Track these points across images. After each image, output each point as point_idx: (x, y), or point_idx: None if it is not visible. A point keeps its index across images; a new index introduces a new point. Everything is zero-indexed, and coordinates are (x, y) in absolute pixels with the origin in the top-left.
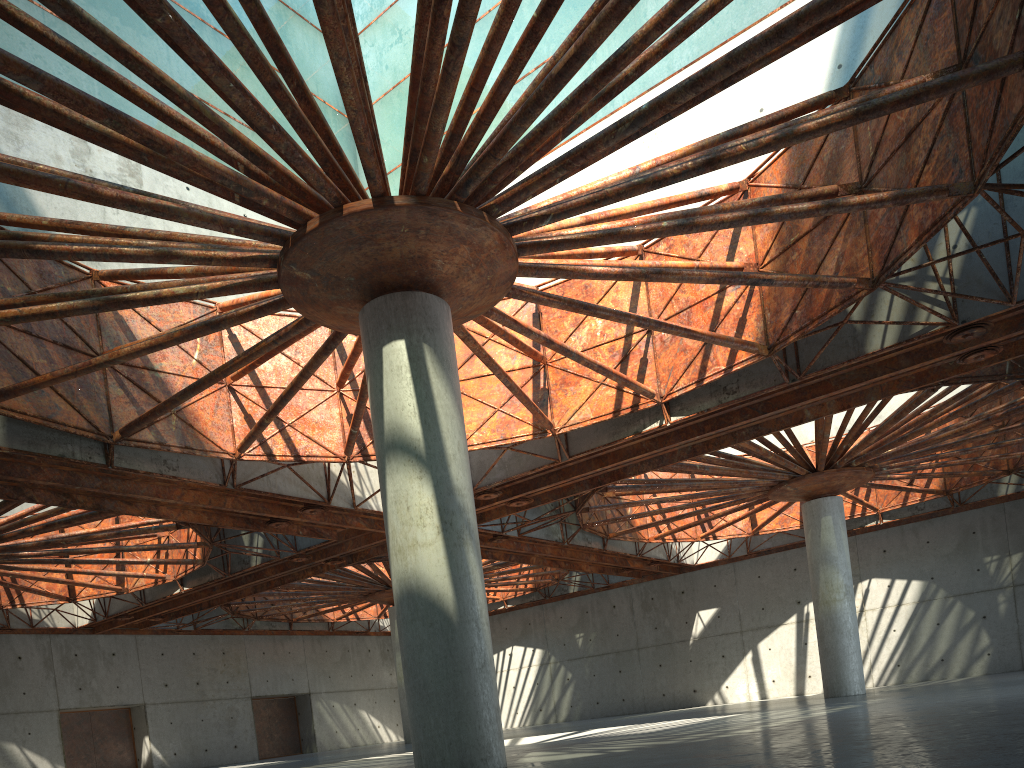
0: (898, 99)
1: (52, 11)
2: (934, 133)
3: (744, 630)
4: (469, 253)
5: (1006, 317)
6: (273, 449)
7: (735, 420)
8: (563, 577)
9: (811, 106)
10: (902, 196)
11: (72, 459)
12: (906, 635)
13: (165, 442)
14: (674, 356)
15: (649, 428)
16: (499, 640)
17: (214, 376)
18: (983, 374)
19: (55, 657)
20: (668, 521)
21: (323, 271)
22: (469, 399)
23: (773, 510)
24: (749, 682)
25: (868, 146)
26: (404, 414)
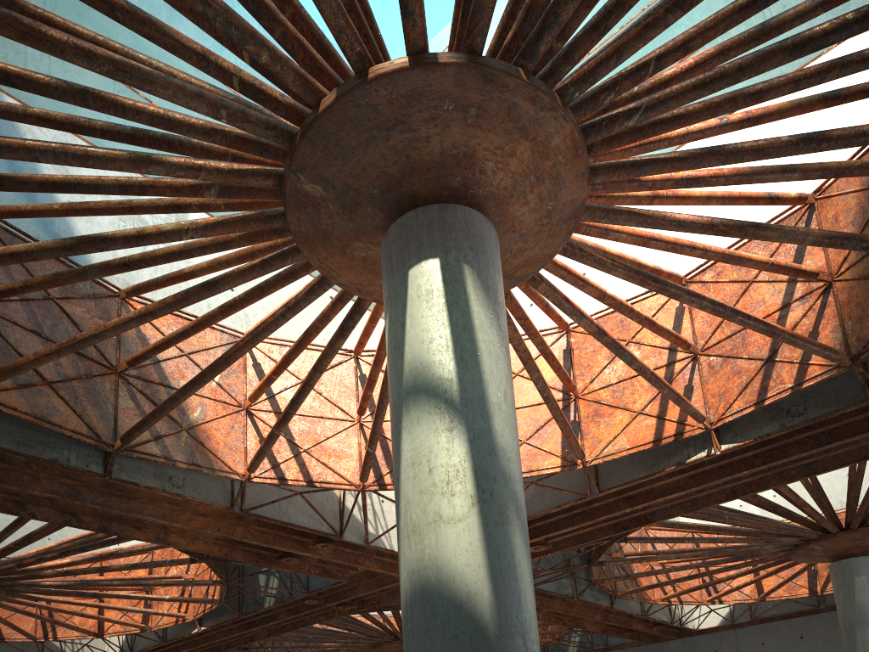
0: None
1: None
2: None
3: None
4: (530, 156)
5: None
6: (285, 473)
7: (792, 452)
8: (564, 636)
9: None
10: None
11: (65, 464)
12: None
13: (171, 457)
14: (726, 380)
15: (694, 458)
16: None
17: (216, 365)
18: None
19: None
20: (680, 580)
21: (339, 180)
22: None
23: (779, 577)
24: None
25: None
26: (432, 348)
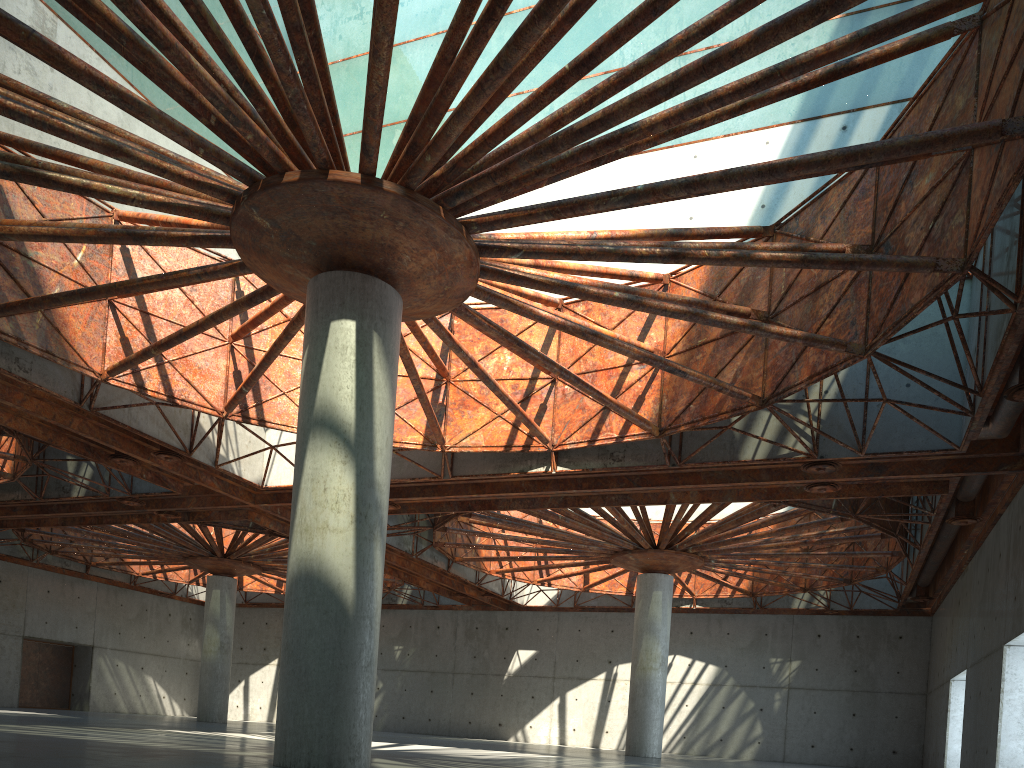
0: (837, 260)
1: None
2: (840, 294)
3: (557, 677)
4: (437, 259)
5: (851, 463)
6: (146, 382)
7: (611, 485)
8: (396, 587)
9: (743, 233)
10: (811, 339)
11: None
12: (696, 712)
13: (24, 339)
14: (572, 411)
15: (535, 471)
16: None
17: (114, 289)
18: (815, 503)
19: None
20: (514, 559)
21: (286, 226)
22: None
23: (605, 572)
24: (552, 726)
25: (781, 284)
26: (340, 395)
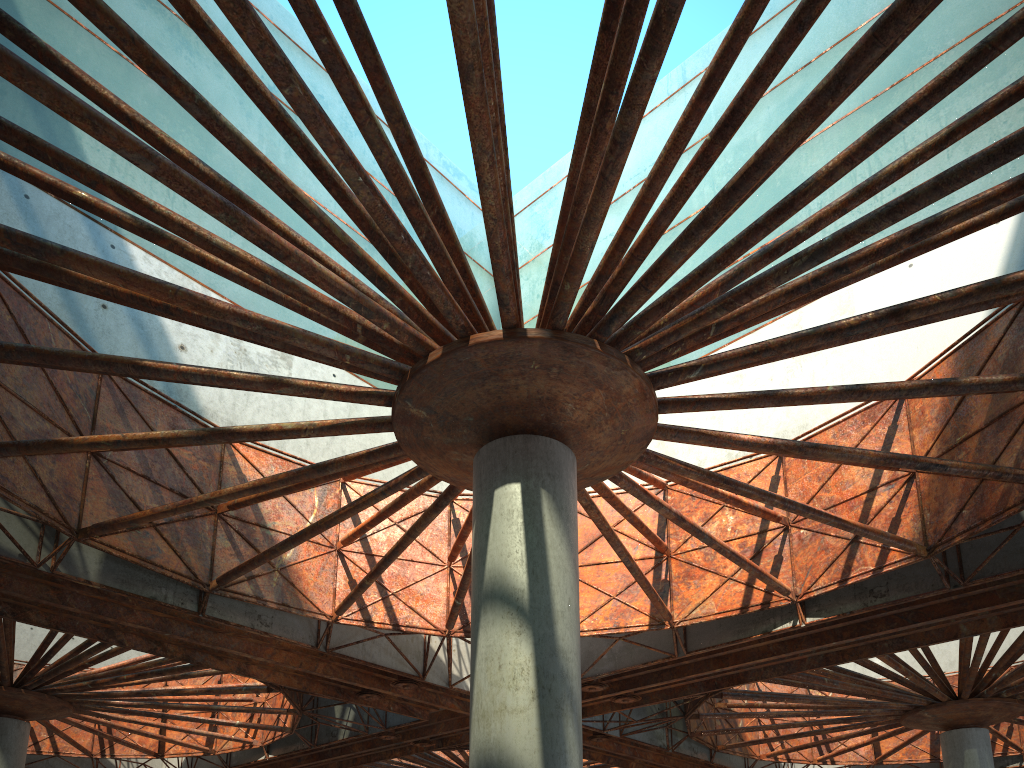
0: None
1: (188, 111)
2: None
3: None
4: (604, 399)
5: None
6: (372, 615)
7: (879, 628)
8: None
9: None
10: None
11: (163, 602)
12: None
13: (262, 596)
14: (813, 554)
15: (780, 628)
16: None
17: (316, 526)
18: None
19: None
20: (784, 738)
21: (440, 408)
22: (583, 585)
23: (899, 739)
24: None
25: None
26: (509, 561)
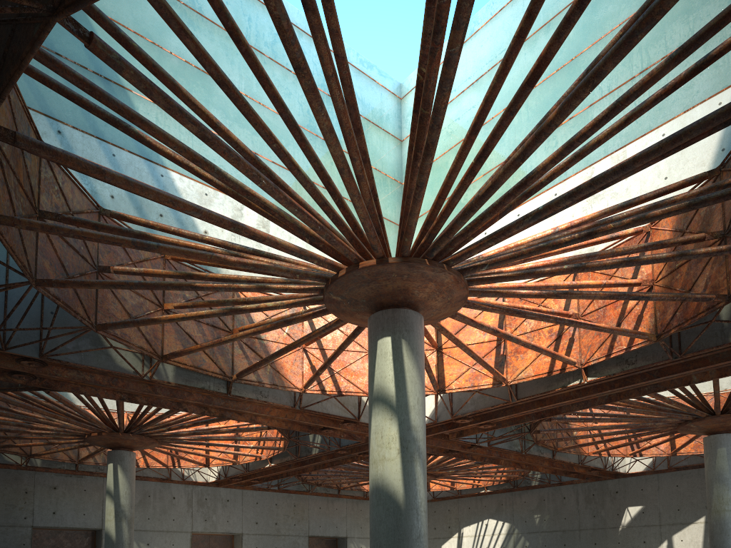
0: (717, 196)
1: (212, 175)
2: None
3: (662, 524)
4: (435, 286)
5: None
6: (325, 387)
7: (636, 381)
8: (526, 474)
9: (688, 182)
10: None
11: (208, 390)
12: None
13: (261, 381)
14: (592, 337)
15: (572, 384)
16: (479, 514)
17: (289, 347)
18: None
19: (194, 499)
20: (601, 442)
21: (347, 296)
22: (452, 359)
23: (689, 438)
24: None
25: (730, 207)
26: (385, 380)
